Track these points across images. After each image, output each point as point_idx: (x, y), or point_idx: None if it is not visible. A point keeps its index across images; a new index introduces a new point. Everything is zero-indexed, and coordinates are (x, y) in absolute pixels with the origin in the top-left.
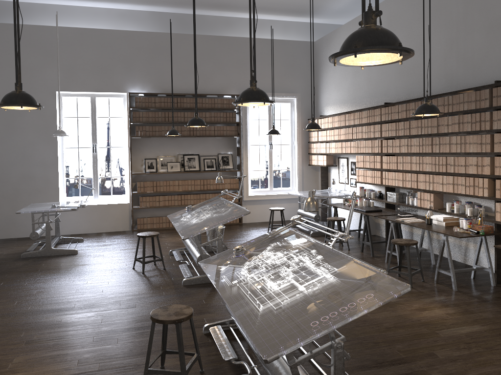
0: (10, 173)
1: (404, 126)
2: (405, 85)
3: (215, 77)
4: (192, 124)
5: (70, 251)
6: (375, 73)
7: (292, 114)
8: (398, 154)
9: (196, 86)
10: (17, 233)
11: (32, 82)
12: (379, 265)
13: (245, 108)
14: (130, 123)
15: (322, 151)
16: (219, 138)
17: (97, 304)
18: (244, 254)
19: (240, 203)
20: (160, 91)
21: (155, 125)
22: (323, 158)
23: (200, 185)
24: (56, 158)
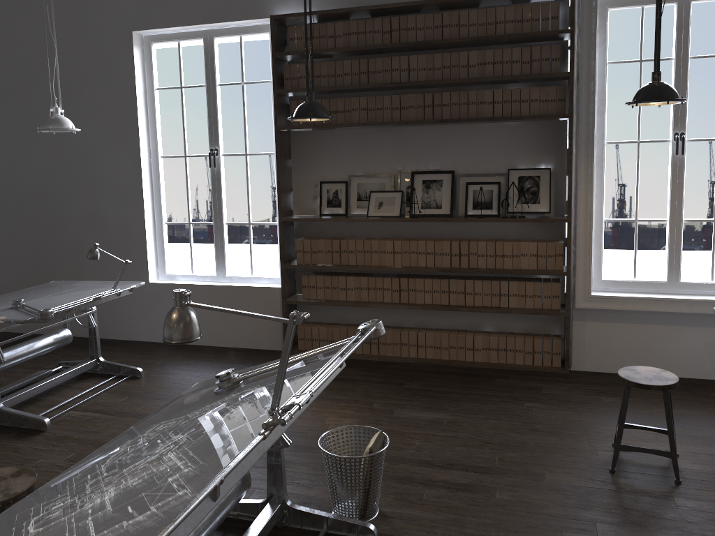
0: (67, 210)
1: None
2: None
3: None
4: None
5: (32, 423)
6: None
7: None
8: None
9: None
10: (84, 329)
11: (90, 17)
12: None
13: (592, 28)
14: (274, 95)
15: None
16: (513, 126)
17: None
18: None
19: (565, 316)
20: (349, 3)
21: (344, 96)
22: None
23: (451, 255)
24: (140, 181)
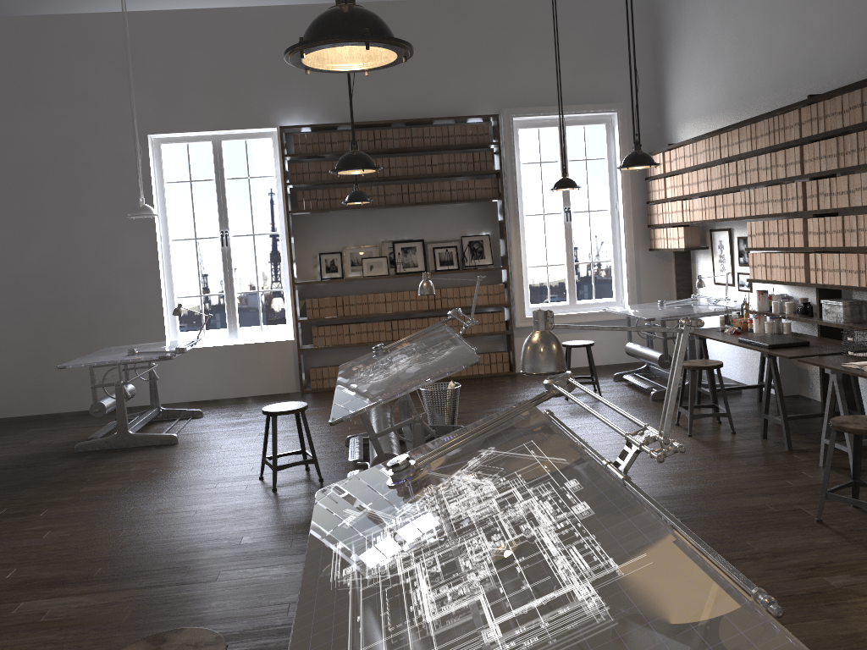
0: (76, 292)
1: (858, 143)
2: (858, 47)
3: (447, 83)
4: (342, 168)
5: (164, 439)
6: (786, 33)
7: (611, 148)
8: (847, 210)
9: (349, 81)
10: None
11: (104, 121)
12: (804, 475)
13: (511, 141)
14: (285, 187)
15: (675, 219)
16: (462, 206)
17: (142, 570)
18: (413, 477)
19: (510, 334)
20: (341, 119)
21: (335, 187)
22: (678, 233)
23: (428, 300)
24: (156, 261)
